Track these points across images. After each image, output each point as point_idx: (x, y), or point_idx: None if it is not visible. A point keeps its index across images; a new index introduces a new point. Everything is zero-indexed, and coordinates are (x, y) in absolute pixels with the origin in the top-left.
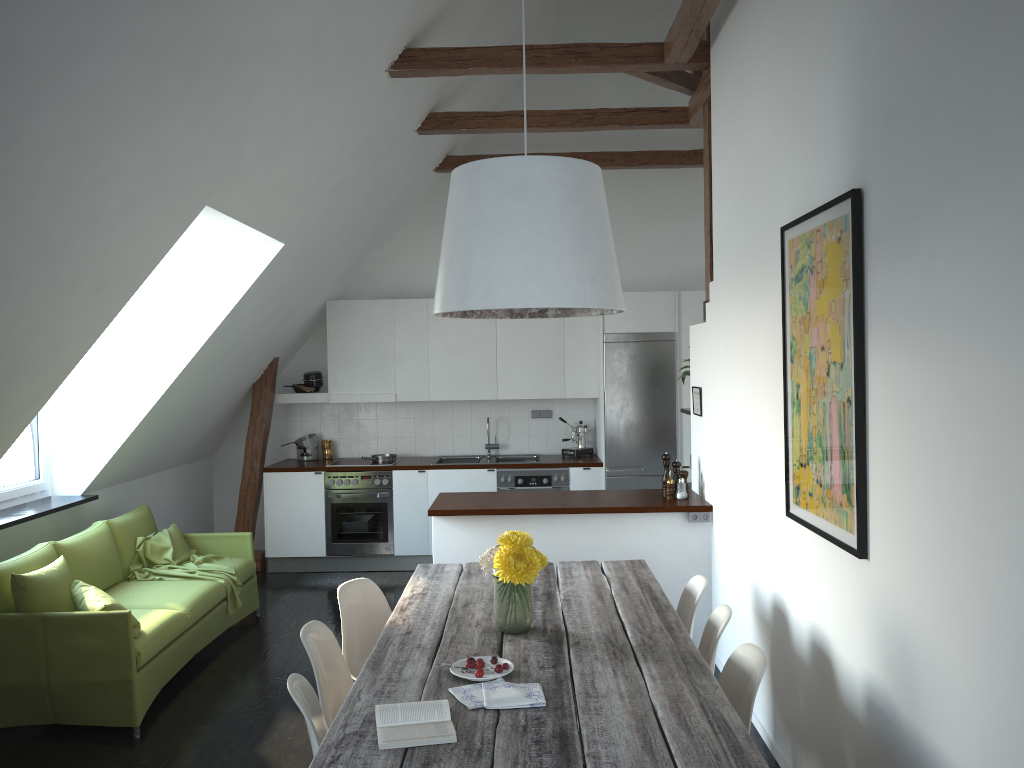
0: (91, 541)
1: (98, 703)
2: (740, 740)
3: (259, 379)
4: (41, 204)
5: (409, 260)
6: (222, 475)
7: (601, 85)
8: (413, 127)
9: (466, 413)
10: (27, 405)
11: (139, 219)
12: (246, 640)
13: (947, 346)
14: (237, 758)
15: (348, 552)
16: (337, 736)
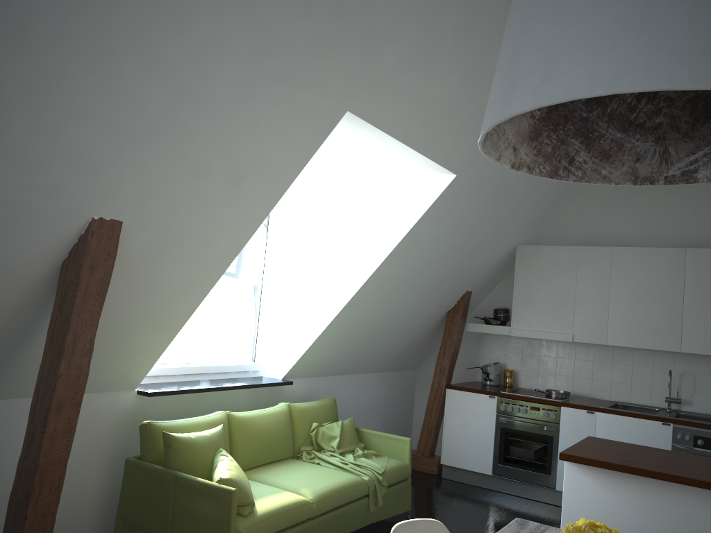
0: (265, 418)
1: None
2: None
3: (452, 308)
4: (127, 66)
5: (600, 213)
6: (422, 386)
7: None
8: None
9: (647, 363)
10: (191, 286)
11: (264, 110)
12: None
13: None
14: None
15: (512, 476)
16: None
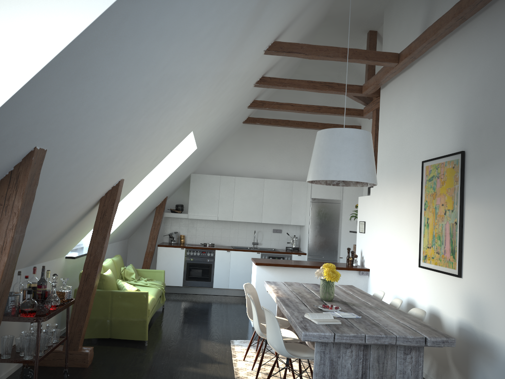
0: (110, 266)
1: (130, 330)
2: (433, 328)
3: (159, 205)
4: (166, 126)
5: (225, 159)
6: (132, 247)
7: (312, 94)
8: (247, 105)
9: (244, 228)
10: None
11: (178, 134)
12: (165, 315)
13: (502, 204)
14: (194, 353)
15: (192, 285)
16: (298, 321)
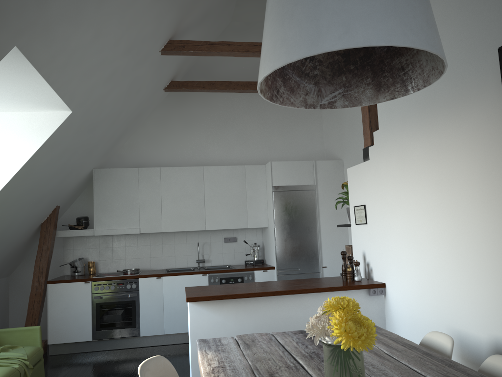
0: None
1: None
2: None
3: (45, 220)
4: None
5: (146, 146)
6: (16, 289)
7: None
8: (159, 47)
9: (183, 241)
10: None
11: None
12: None
13: None
14: None
15: (108, 336)
16: None
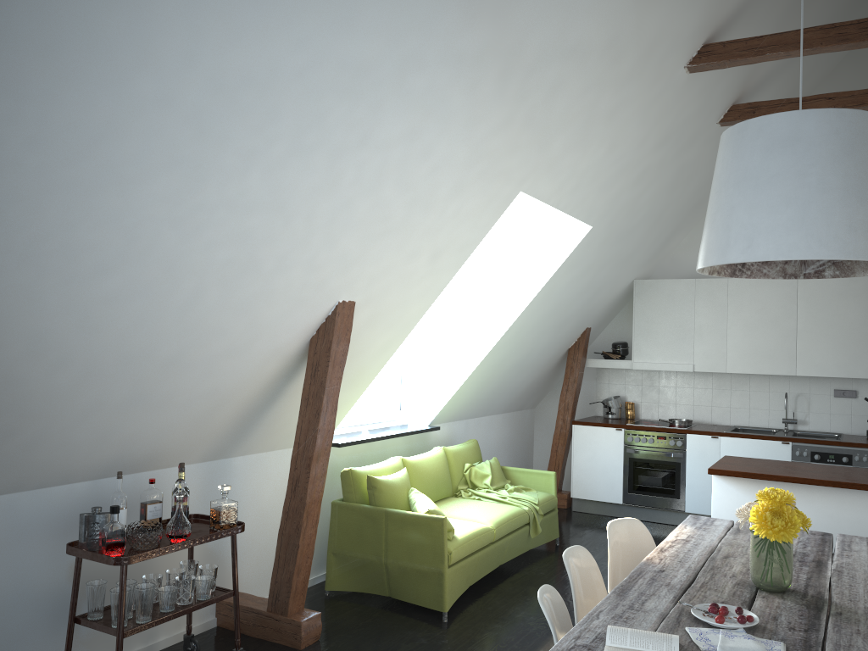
0: (429, 461)
1: (419, 587)
2: None
3: (573, 345)
4: (388, 188)
5: None
6: (541, 424)
7: None
8: (715, 119)
9: (763, 387)
10: (384, 348)
11: (465, 202)
12: (543, 562)
13: None
14: None
15: (642, 503)
16: (567, 644)
